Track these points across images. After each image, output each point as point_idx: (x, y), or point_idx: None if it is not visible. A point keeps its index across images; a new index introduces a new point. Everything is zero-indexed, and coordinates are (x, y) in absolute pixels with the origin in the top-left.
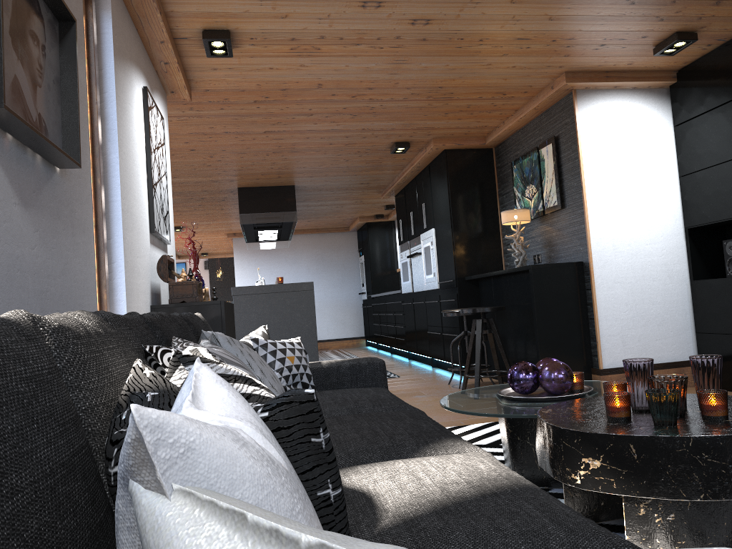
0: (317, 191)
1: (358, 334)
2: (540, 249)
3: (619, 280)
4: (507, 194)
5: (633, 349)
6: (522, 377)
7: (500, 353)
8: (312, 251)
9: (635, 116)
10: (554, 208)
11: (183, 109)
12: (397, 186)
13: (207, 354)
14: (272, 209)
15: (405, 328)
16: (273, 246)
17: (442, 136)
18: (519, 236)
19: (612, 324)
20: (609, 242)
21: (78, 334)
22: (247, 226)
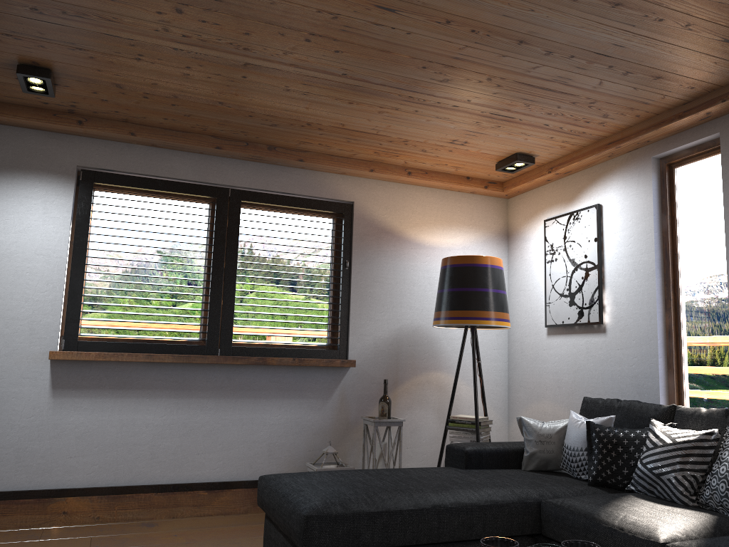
0: None
1: None
2: None
3: None
4: None
5: None
6: None
7: None
8: None
9: None
10: None
11: None
12: None
13: (705, 431)
14: None
15: None
16: None
17: None
18: None
19: None
20: None
21: (683, 413)
22: None
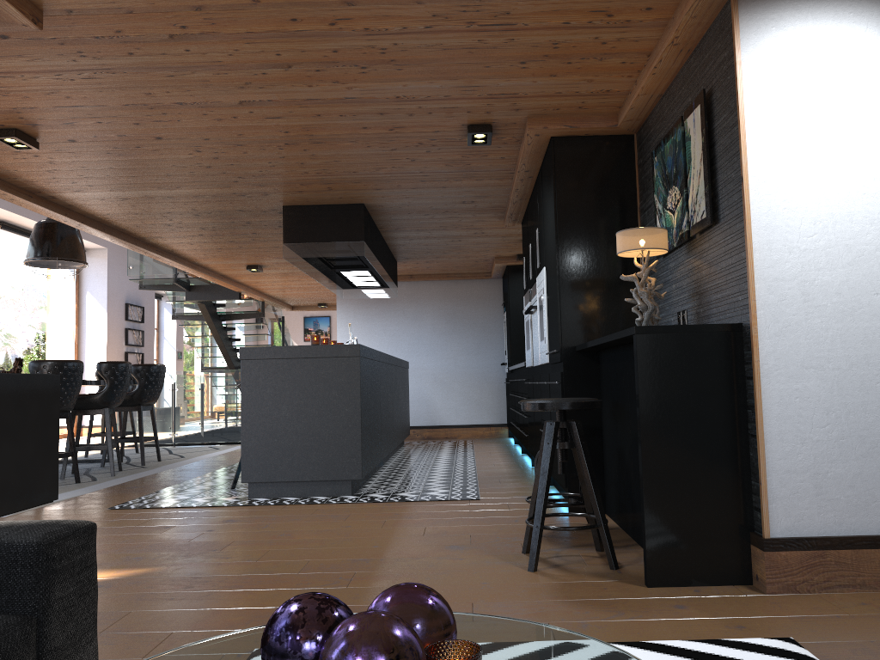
0: (406, 215)
1: (498, 420)
2: (686, 301)
3: (813, 363)
4: (650, 208)
5: (839, 502)
6: (279, 651)
7: (619, 479)
8: (439, 304)
9: (861, 42)
10: (702, 224)
11: (68, 54)
12: (514, 206)
13: None
14: (330, 238)
15: (528, 419)
16: (377, 294)
17: (541, 112)
18: (645, 276)
19: (794, 449)
20: (795, 287)
21: None
22: (317, 264)
